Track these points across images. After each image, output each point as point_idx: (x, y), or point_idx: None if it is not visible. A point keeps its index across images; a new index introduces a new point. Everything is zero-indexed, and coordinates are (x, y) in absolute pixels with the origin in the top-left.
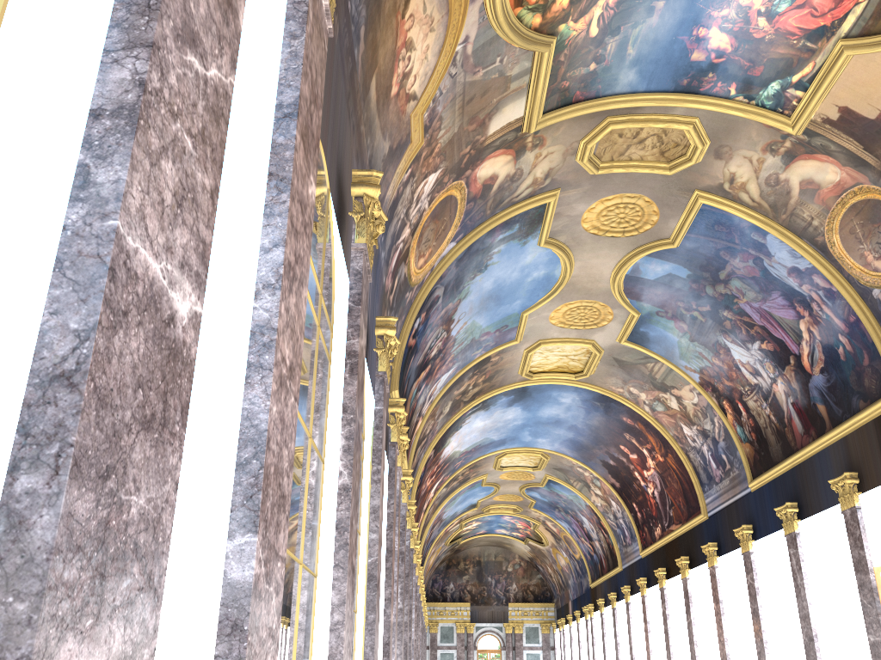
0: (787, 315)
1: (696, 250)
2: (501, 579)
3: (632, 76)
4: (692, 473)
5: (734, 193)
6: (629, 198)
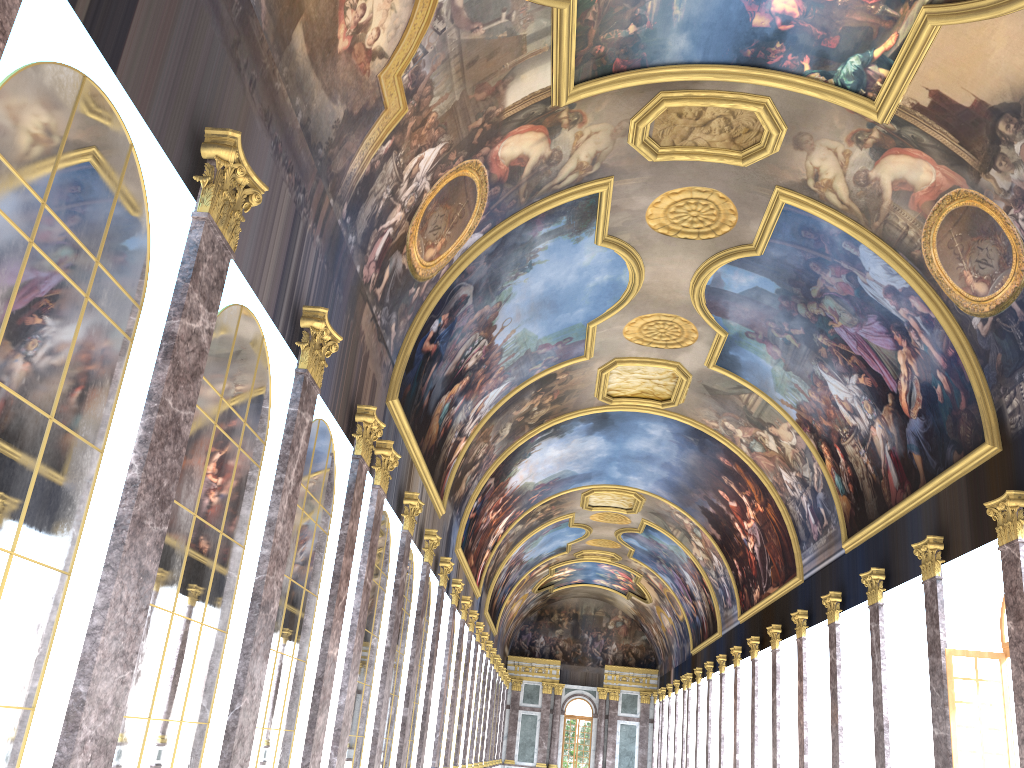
0: (885, 345)
1: (783, 260)
2: (599, 637)
3: (684, 42)
4: (790, 527)
5: (820, 193)
6: (700, 192)
